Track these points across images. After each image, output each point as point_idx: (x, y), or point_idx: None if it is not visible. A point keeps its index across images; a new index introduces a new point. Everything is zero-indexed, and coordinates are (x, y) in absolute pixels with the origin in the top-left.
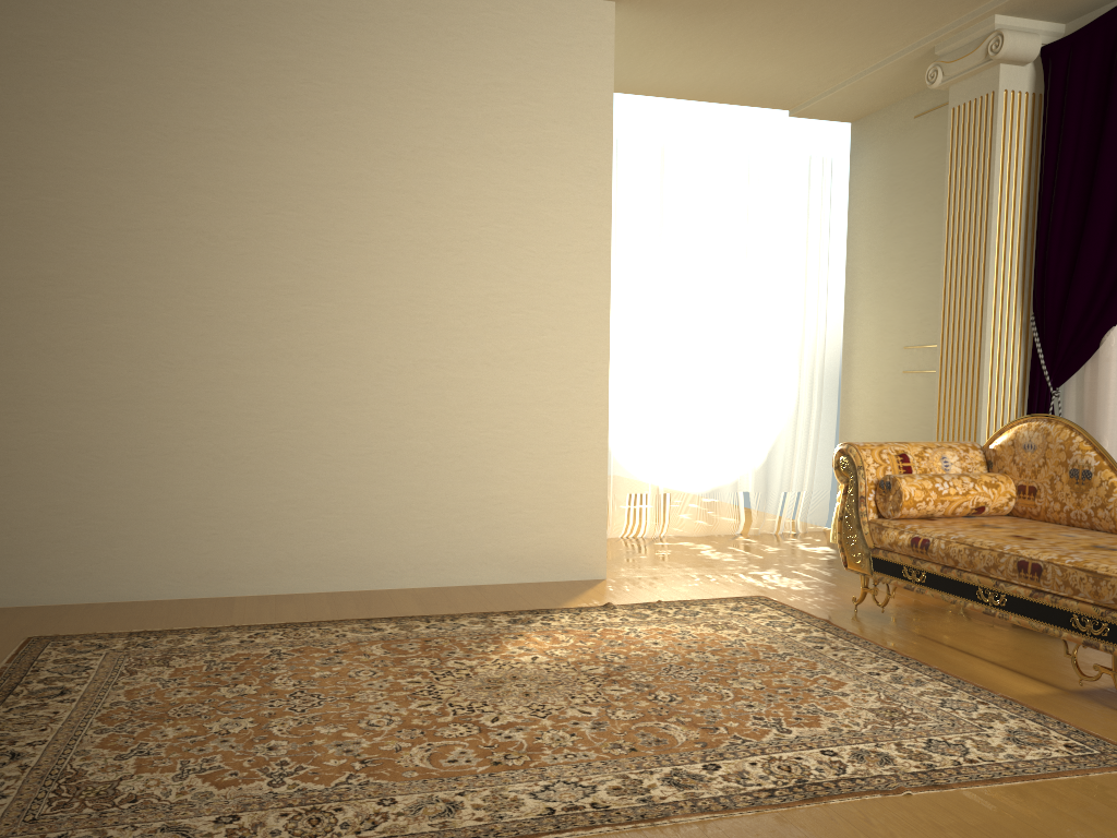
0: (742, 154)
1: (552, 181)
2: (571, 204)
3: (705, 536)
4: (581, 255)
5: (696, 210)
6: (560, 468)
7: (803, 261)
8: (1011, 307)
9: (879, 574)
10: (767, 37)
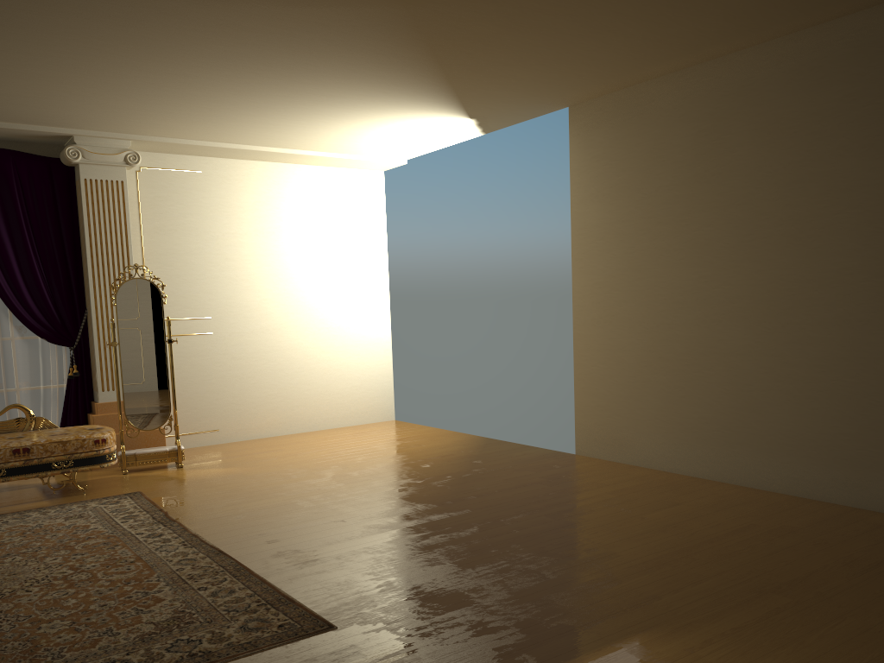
0: None
1: None
2: None
3: None
4: None
5: None
6: None
7: None
8: None
9: None
10: None
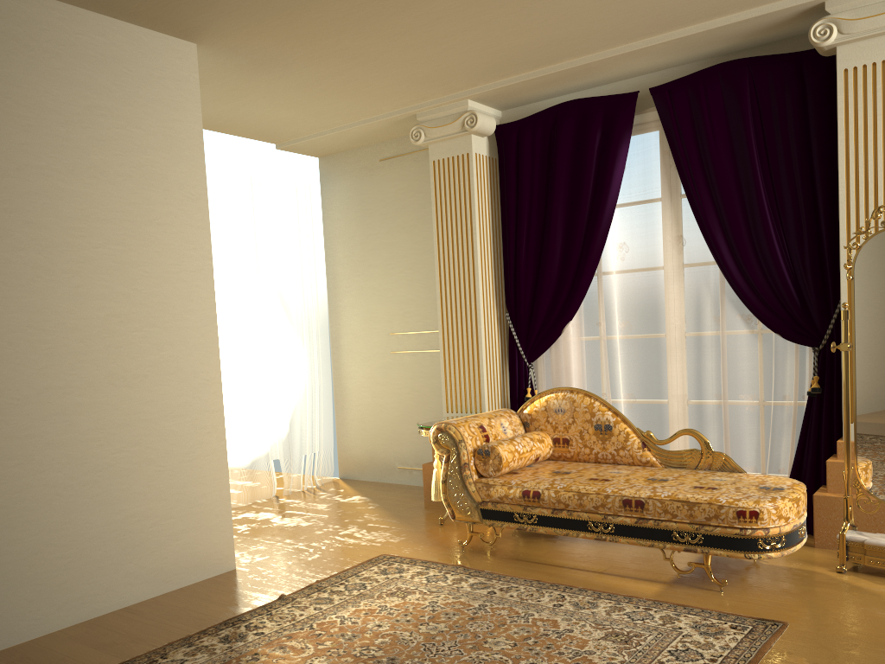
0: (246, 177)
1: (158, 204)
2: (176, 226)
3: (251, 503)
4: (189, 274)
5: (216, 223)
6: (189, 475)
7: (300, 266)
8: (492, 306)
9: (490, 521)
10: (301, 90)
